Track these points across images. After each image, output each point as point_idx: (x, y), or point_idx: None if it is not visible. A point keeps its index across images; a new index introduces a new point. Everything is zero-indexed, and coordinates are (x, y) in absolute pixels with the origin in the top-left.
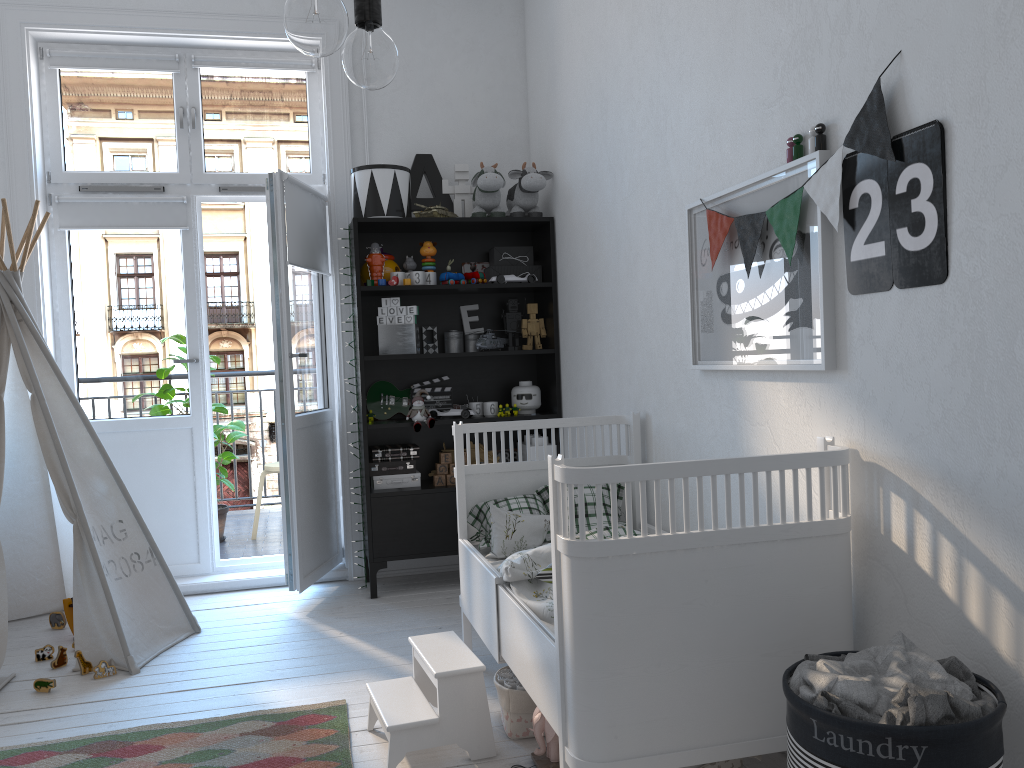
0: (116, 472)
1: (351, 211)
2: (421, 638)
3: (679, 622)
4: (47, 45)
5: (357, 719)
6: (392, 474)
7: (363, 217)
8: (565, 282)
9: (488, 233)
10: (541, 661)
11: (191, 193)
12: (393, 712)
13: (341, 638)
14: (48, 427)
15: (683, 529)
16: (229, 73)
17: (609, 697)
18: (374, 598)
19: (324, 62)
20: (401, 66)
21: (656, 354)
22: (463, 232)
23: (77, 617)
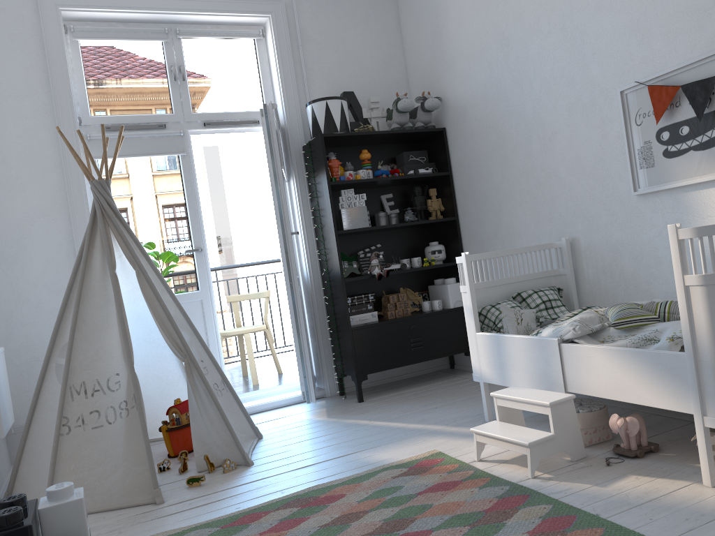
0: (193, 325)
1: (302, 134)
2: (501, 392)
3: None
4: (69, 23)
5: (459, 457)
6: (359, 314)
7: (327, 133)
8: (462, 169)
9: (392, 144)
10: (654, 371)
11: (184, 128)
12: (518, 436)
13: (374, 423)
14: (154, 292)
15: None
16: (202, 41)
17: None
18: (361, 402)
19: (273, 30)
20: (322, 32)
21: (582, 196)
22: (376, 144)
23: (193, 432)
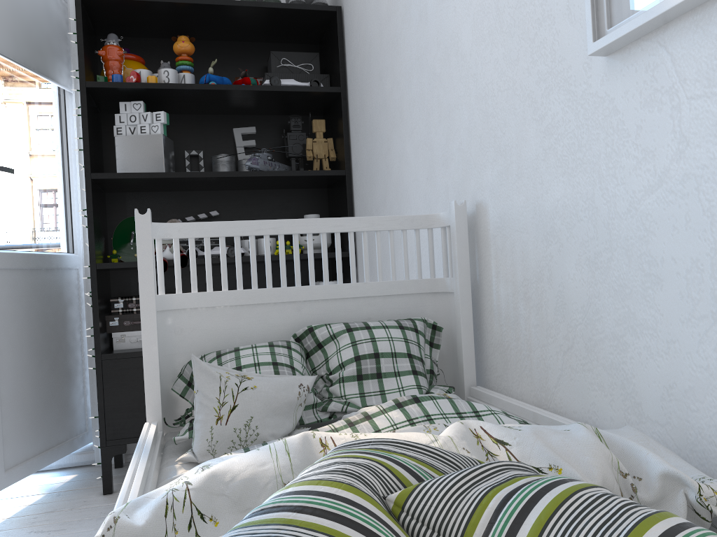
0: None
1: None
2: None
3: None
4: None
5: None
6: (138, 330)
7: None
8: (356, 80)
9: (267, 43)
10: None
11: None
12: None
13: None
14: None
15: (562, 398)
16: None
17: None
18: (108, 494)
19: None
20: None
21: (496, 90)
22: (236, 41)
23: None
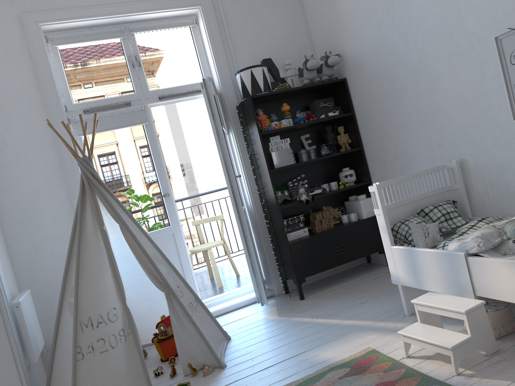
0: (168, 260)
1: (234, 96)
2: (420, 299)
3: None
4: (48, 34)
5: (390, 354)
6: (293, 231)
7: (254, 95)
8: (363, 109)
9: (305, 95)
10: None
11: (144, 103)
12: (440, 340)
13: (316, 321)
14: (135, 240)
15: (511, 212)
16: (150, 34)
17: None
18: (303, 299)
19: (203, 18)
20: (241, 14)
21: (467, 125)
22: (293, 97)
23: (177, 345)
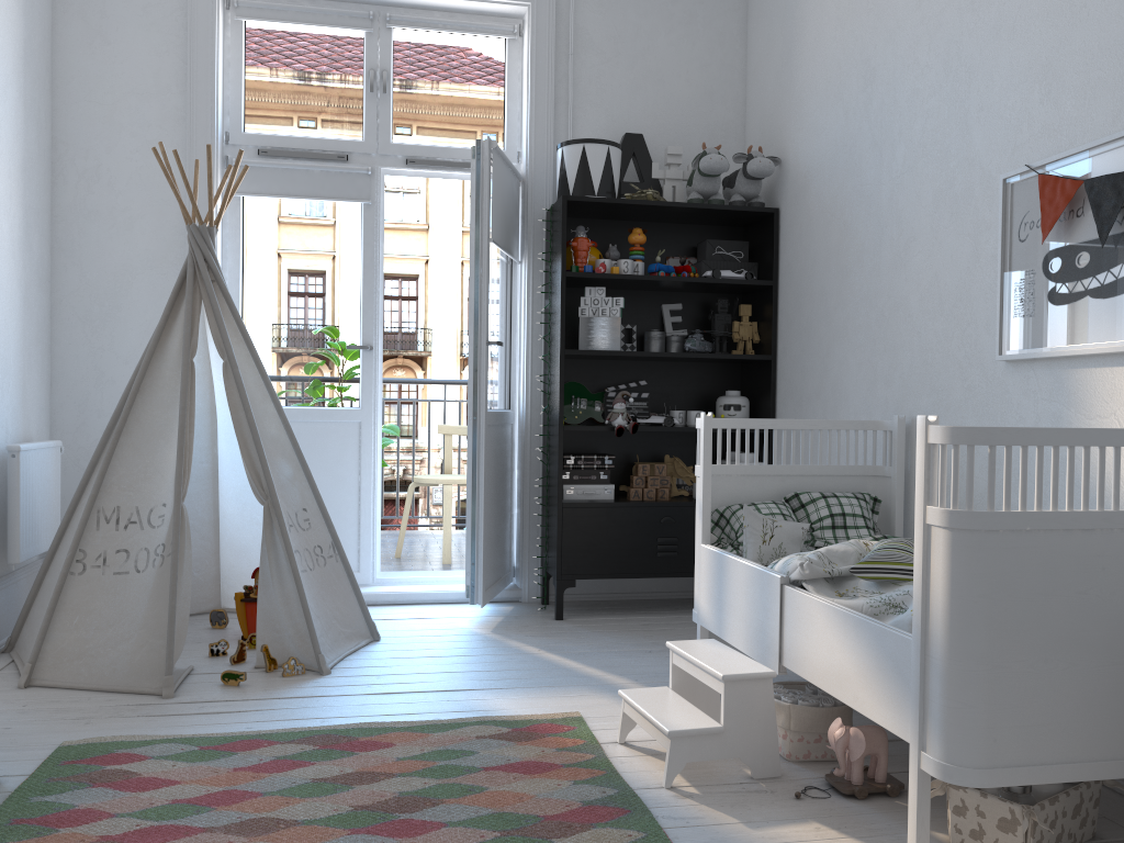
0: (302, 455)
1: (549, 192)
2: (682, 643)
3: (1071, 614)
4: None
5: (600, 732)
6: (584, 484)
7: (573, 195)
8: (791, 280)
9: (696, 226)
10: (875, 659)
11: (376, 164)
12: (667, 718)
13: (542, 655)
14: (241, 398)
15: None
16: (424, 35)
17: (990, 693)
18: (559, 620)
19: (530, 27)
20: (612, 36)
21: (934, 349)
22: (669, 223)
23: (261, 609)
